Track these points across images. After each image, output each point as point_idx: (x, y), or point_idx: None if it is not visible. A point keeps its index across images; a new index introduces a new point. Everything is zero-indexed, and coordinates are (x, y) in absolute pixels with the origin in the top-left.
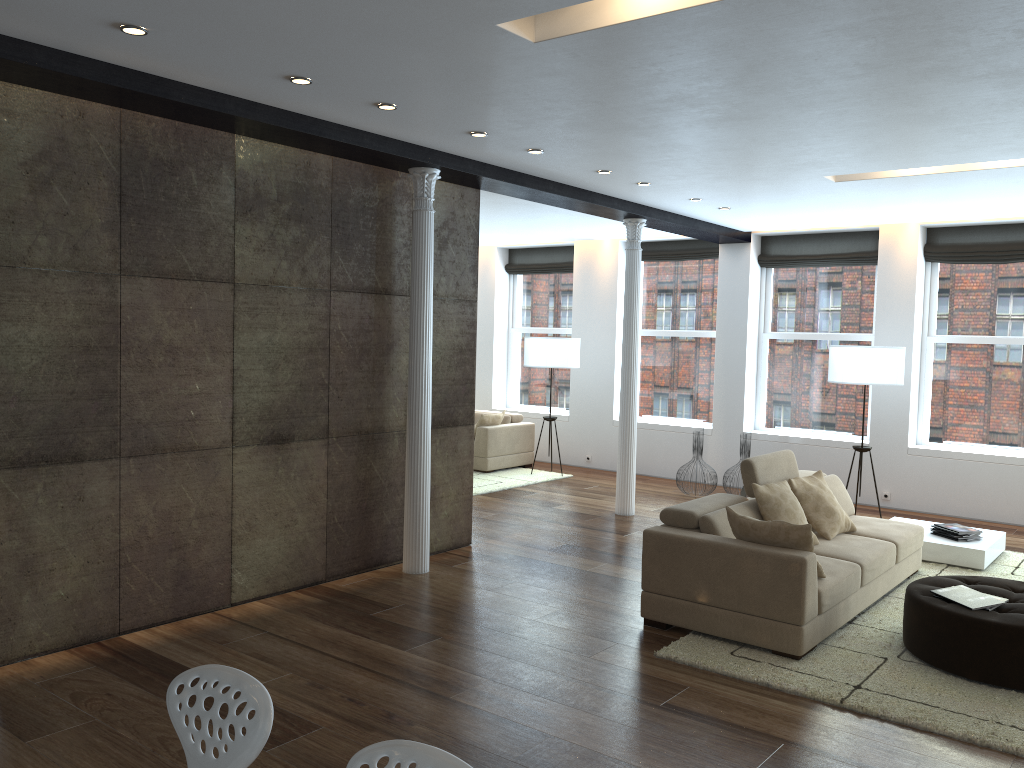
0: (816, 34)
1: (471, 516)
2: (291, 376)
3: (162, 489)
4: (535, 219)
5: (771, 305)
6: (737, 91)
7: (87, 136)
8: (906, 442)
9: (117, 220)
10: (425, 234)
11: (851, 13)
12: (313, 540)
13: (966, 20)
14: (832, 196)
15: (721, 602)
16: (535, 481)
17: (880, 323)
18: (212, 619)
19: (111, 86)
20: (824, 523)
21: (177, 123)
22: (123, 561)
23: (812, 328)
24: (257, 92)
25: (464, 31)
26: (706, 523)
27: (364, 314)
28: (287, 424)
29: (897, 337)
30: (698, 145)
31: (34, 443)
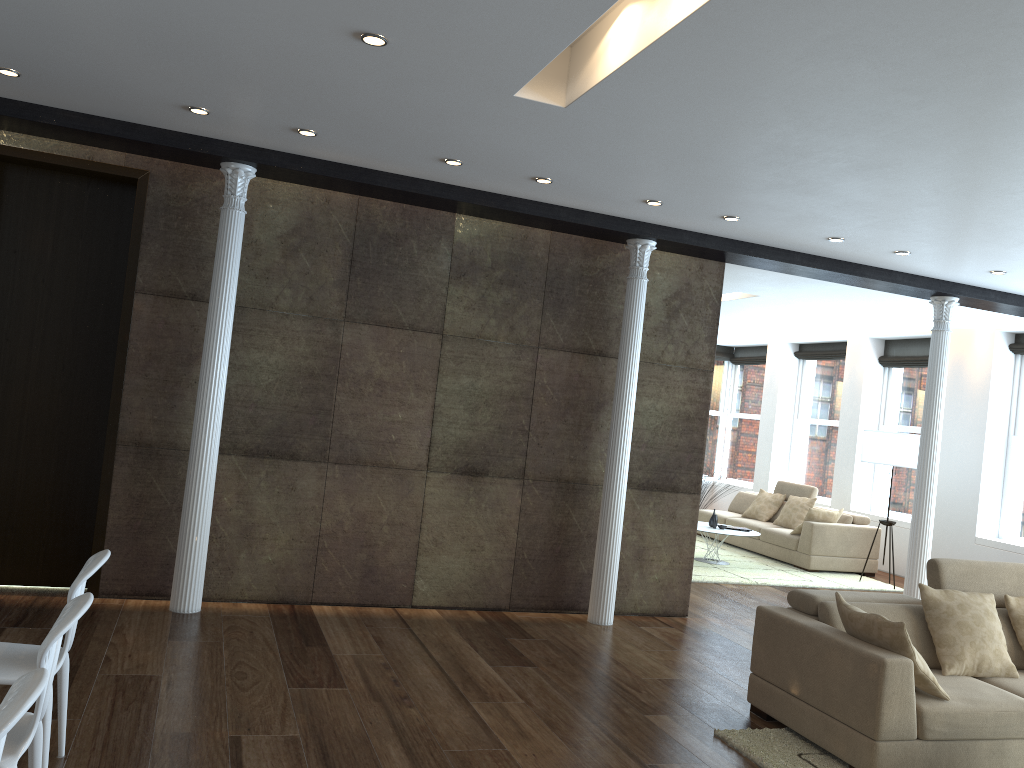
0: (794, 63)
1: (689, 587)
2: (490, 418)
3: (360, 494)
4: (855, 300)
5: None
6: (820, 135)
7: (330, 216)
8: None
9: (346, 279)
10: (633, 300)
11: (790, 36)
12: (499, 569)
13: (929, 23)
14: None
15: (809, 697)
16: (852, 587)
17: None
18: (386, 611)
19: (328, 177)
20: None
21: (405, 205)
22: (321, 545)
23: None
24: (441, 175)
25: (500, 104)
26: (822, 610)
27: (573, 372)
28: (482, 460)
29: None
30: (885, 201)
31: (263, 440)
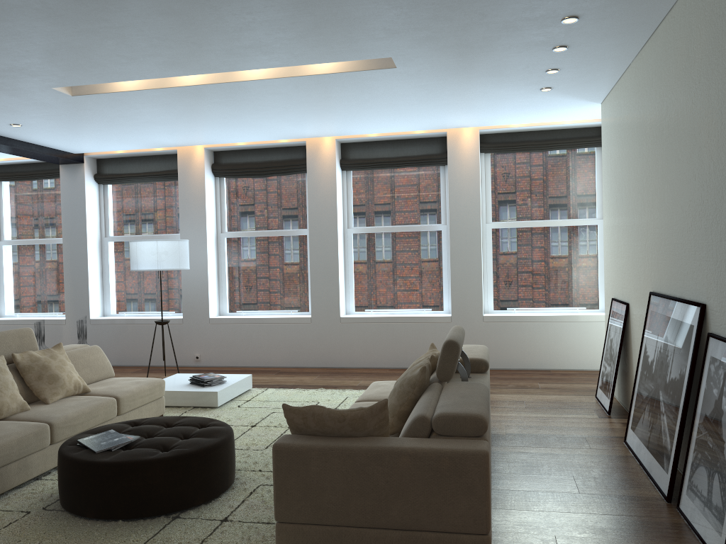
0: None
1: None
2: None
3: None
4: None
5: (110, 214)
6: None
7: None
8: (208, 314)
9: None
10: None
11: None
12: None
13: None
14: (93, 113)
15: None
16: None
17: (183, 224)
18: None
19: None
20: (46, 389)
21: None
22: None
23: (141, 231)
24: None
25: None
26: None
27: None
28: None
29: (196, 234)
30: None
31: None
